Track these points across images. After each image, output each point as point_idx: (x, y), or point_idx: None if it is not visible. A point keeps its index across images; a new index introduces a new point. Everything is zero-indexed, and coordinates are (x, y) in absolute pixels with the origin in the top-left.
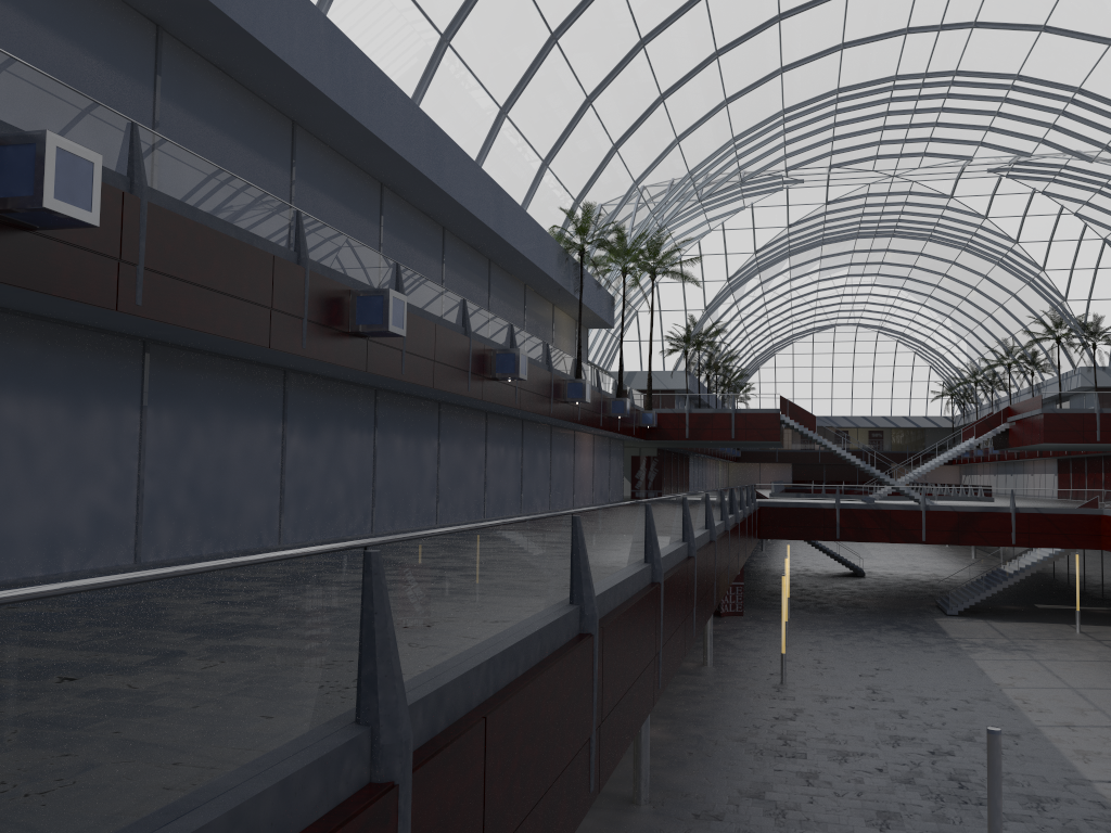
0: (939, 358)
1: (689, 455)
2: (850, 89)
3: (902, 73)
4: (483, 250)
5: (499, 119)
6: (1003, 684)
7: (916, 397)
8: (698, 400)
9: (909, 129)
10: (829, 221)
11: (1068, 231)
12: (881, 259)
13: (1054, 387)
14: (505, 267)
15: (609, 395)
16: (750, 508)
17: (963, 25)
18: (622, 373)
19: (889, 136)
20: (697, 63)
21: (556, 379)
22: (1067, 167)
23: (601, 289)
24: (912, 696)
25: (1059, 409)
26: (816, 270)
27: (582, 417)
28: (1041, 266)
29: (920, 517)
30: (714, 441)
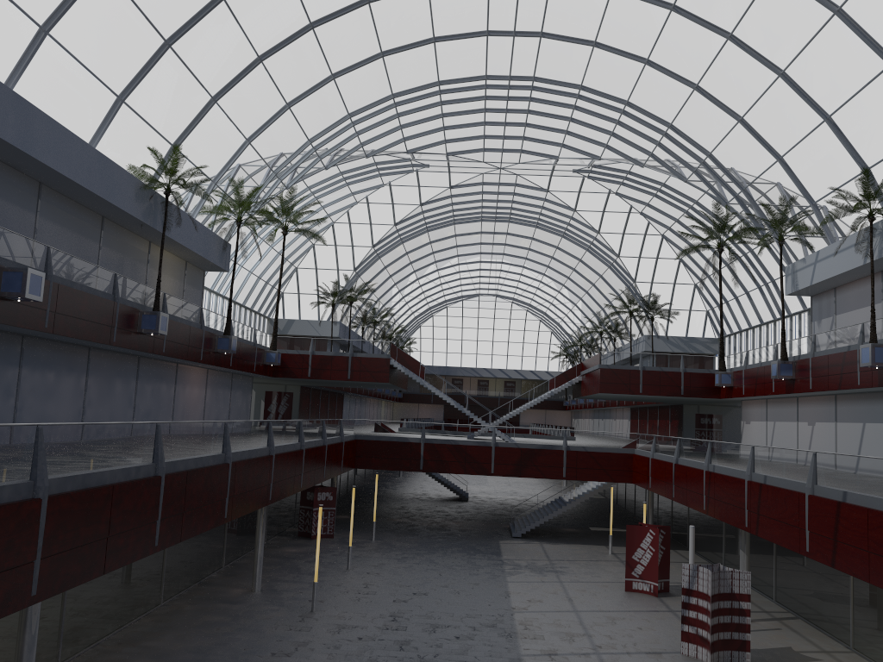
0: (556, 325)
1: (344, 393)
2: (449, 82)
3: (490, 73)
4: (23, 169)
5: (39, 37)
6: (518, 608)
7: (540, 356)
8: (321, 344)
9: (506, 127)
10: (456, 204)
11: (636, 226)
12: (504, 241)
13: (628, 351)
14: (65, 193)
15: (218, 332)
16: (324, 440)
17: (533, 34)
18: (231, 313)
19: (490, 131)
20: (292, 31)
21: (124, 309)
22: (631, 173)
23: (210, 233)
24: (427, 624)
25: (612, 365)
26: (454, 246)
27: (169, 349)
28: (617, 253)
29: (490, 452)
30: (335, 381)
